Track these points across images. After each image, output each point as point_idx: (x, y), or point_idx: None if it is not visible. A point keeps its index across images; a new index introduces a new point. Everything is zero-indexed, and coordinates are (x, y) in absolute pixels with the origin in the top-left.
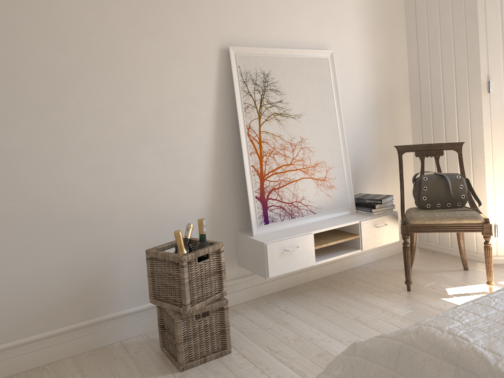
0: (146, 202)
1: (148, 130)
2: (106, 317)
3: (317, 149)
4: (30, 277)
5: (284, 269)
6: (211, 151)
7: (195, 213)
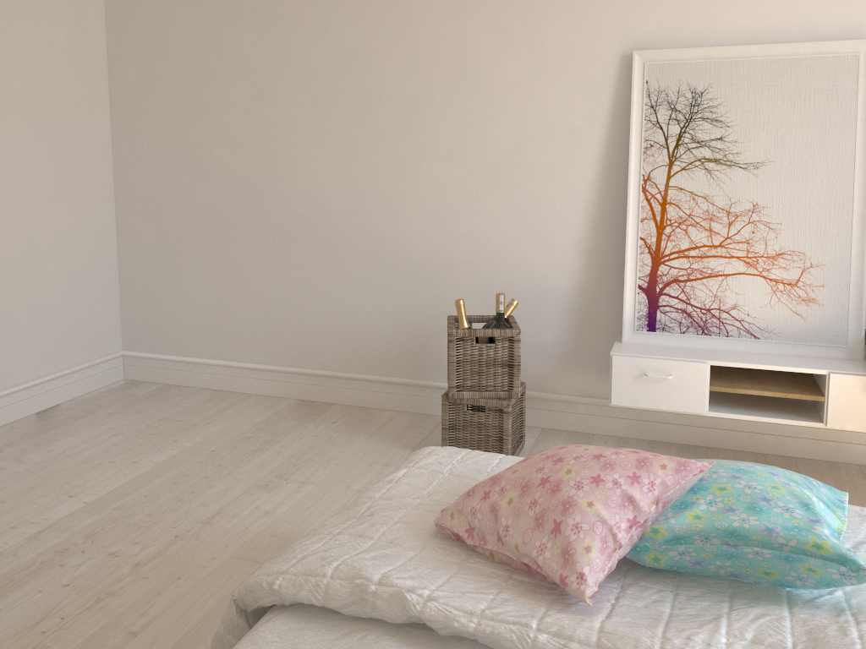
0: (492, 263)
1: (502, 171)
2: (432, 384)
3: (787, 228)
4: (367, 316)
5: (640, 401)
6: (591, 209)
7: (556, 291)
